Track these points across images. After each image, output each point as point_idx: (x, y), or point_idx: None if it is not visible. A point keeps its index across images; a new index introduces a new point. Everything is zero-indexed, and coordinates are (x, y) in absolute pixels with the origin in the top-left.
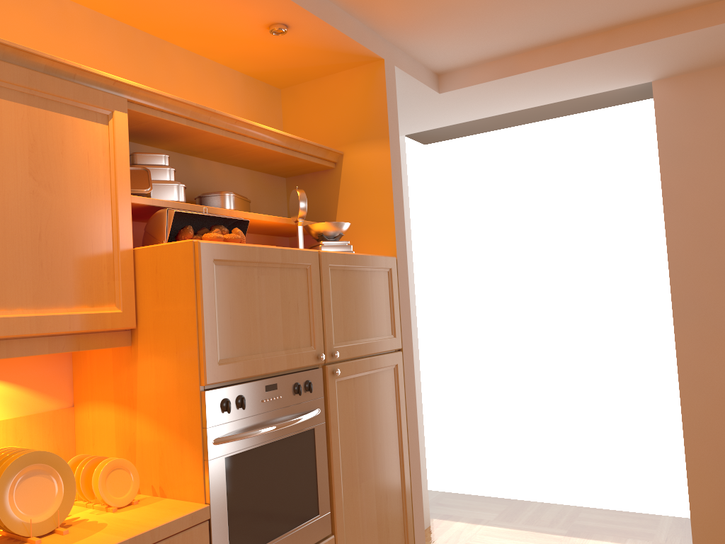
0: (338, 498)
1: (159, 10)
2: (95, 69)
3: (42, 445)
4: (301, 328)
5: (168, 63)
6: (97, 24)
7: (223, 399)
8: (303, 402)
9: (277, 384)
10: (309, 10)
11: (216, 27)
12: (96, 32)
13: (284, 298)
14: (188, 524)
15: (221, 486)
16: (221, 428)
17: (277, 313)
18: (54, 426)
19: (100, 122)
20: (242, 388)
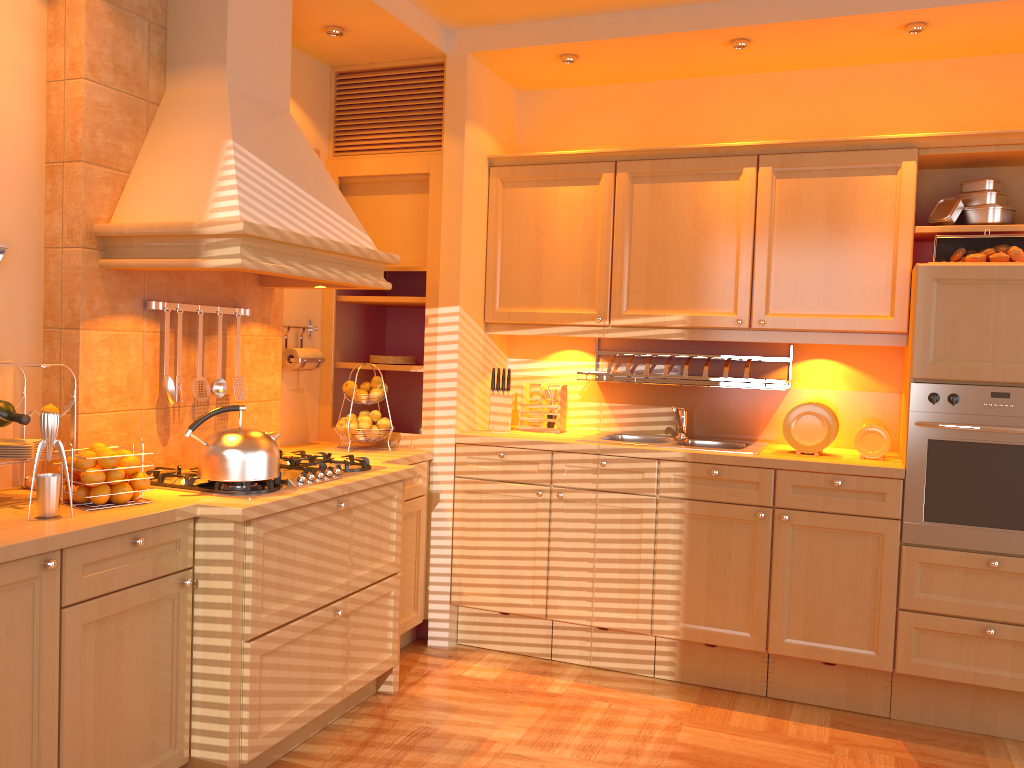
0: None
1: (1000, 40)
2: (882, 136)
3: (871, 415)
4: None
5: None
6: (957, 69)
7: (931, 392)
8: None
9: (1011, 394)
10: None
11: None
12: (955, 77)
13: None
14: (880, 474)
15: (919, 460)
16: (926, 415)
17: (1023, 328)
18: (882, 404)
19: (889, 174)
20: (957, 388)
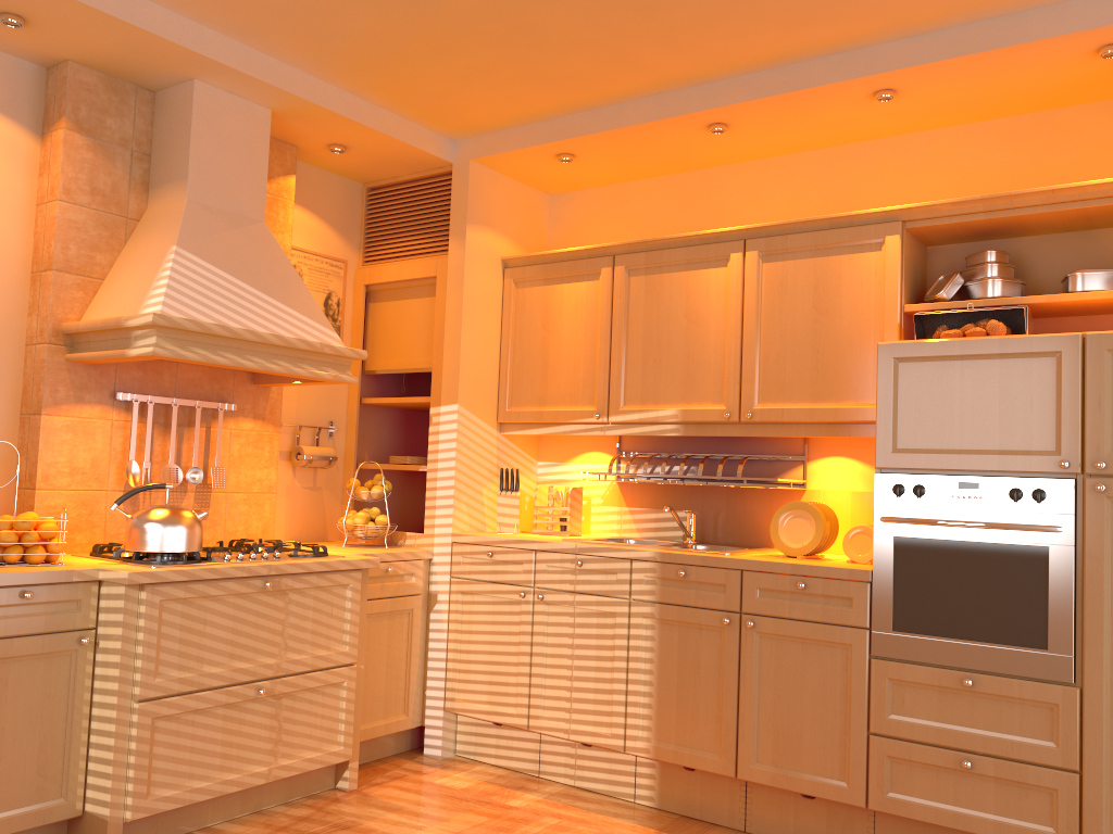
0: (1091, 647)
1: (996, 100)
2: (862, 210)
3: None
4: (1037, 427)
5: (1066, 131)
6: (968, 136)
7: (896, 484)
8: (1026, 512)
9: (980, 484)
10: (1091, 27)
11: (1066, 81)
12: (966, 145)
13: (1004, 393)
14: (845, 576)
15: (886, 560)
16: (892, 509)
17: (990, 409)
18: None
19: (874, 251)
20: (923, 479)
